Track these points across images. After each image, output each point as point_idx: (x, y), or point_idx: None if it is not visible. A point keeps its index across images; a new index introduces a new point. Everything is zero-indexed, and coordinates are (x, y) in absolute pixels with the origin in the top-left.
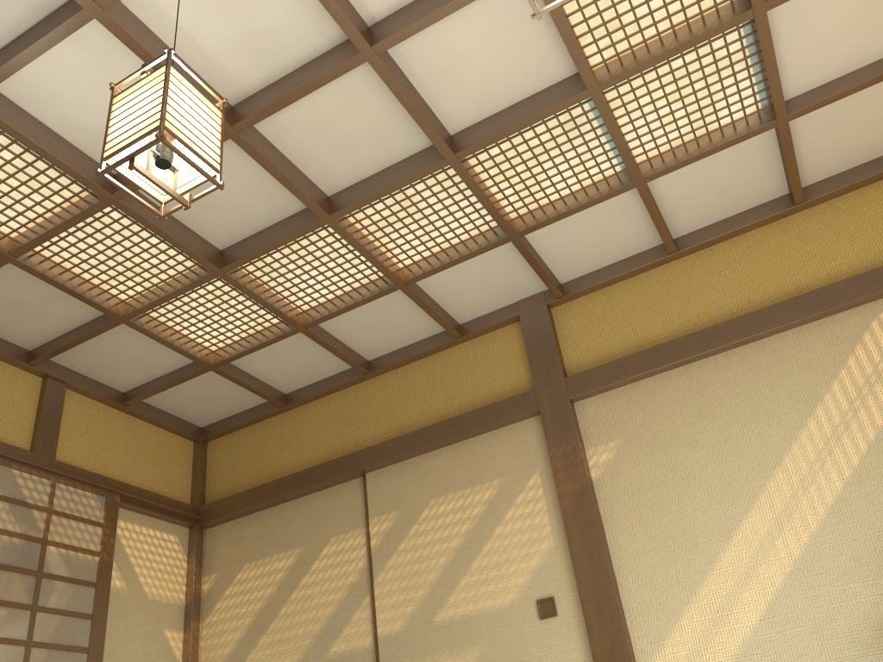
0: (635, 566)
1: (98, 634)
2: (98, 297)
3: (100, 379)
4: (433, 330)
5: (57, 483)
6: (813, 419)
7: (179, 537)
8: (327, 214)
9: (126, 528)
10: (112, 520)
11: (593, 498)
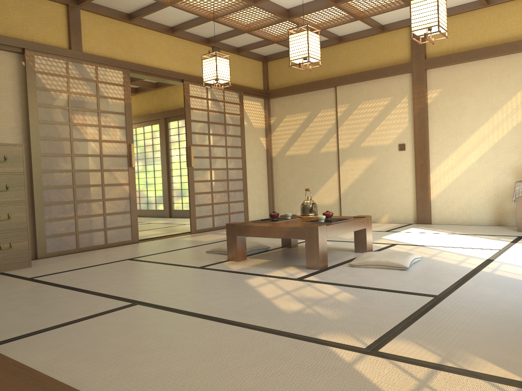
0: (437, 137)
1: (243, 142)
2: (239, 26)
3: (230, 44)
4: (370, 27)
5: (224, 91)
6: (520, 92)
7: (261, 103)
8: (334, 3)
9: (244, 103)
10: (241, 101)
11: (426, 111)
